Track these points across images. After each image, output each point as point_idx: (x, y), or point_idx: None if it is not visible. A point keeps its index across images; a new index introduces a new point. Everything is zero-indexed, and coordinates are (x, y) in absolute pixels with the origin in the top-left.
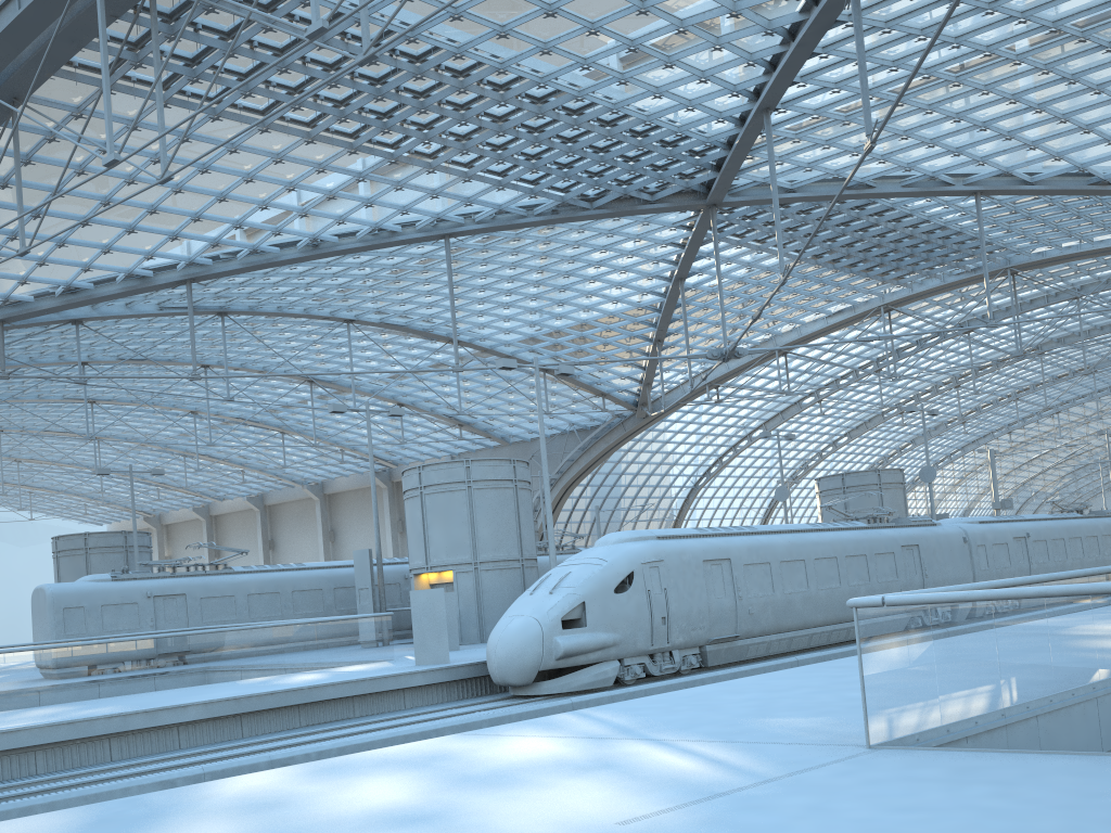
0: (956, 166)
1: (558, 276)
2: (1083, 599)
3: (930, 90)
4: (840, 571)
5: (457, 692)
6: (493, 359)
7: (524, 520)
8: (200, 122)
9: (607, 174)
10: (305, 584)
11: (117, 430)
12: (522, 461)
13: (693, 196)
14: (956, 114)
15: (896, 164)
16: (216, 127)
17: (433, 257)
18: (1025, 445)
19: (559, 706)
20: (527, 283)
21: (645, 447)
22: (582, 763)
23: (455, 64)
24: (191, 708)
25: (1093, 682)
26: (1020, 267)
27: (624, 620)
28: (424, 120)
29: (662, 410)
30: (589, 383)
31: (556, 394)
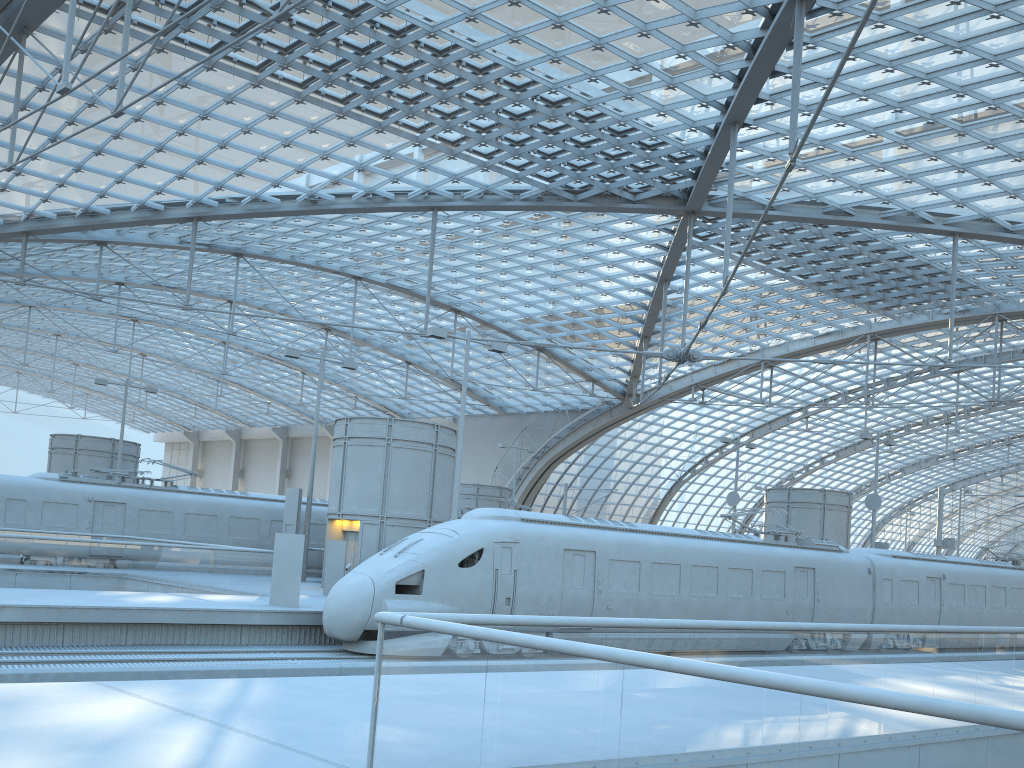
0: (936, 205)
1: (549, 261)
2: (562, 658)
3: (904, 125)
4: (719, 581)
5: (298, 637)
6: (492, 332)
7: (439, 483)
8: (197, 70)
9: (590, 169)
10: (243, 512)
11: (160, 349)
12: (447, 428)
13: (674, 202)
14: (934, 152)
15: (874, 195)
16: (213, 77)
17: (429, 228)
18: (1016, 490)
19: (324, 669)
20: (521, 265)
21: (632, 436)
22: (94, 739)
23: (434, 43)
24: (9, 610)
25: (556, 757)
26: (1009, 315)
27: (463, 595)
28: (410, 95)
29: (639, 403)
30: (581, 368)
31: (549, 373)
